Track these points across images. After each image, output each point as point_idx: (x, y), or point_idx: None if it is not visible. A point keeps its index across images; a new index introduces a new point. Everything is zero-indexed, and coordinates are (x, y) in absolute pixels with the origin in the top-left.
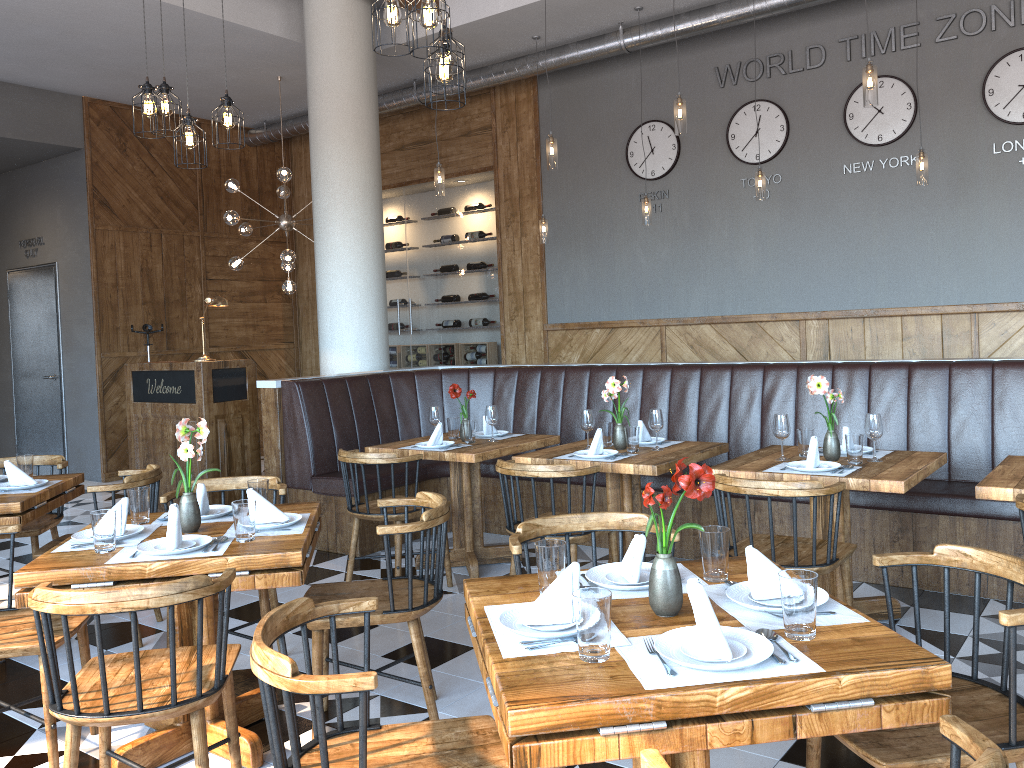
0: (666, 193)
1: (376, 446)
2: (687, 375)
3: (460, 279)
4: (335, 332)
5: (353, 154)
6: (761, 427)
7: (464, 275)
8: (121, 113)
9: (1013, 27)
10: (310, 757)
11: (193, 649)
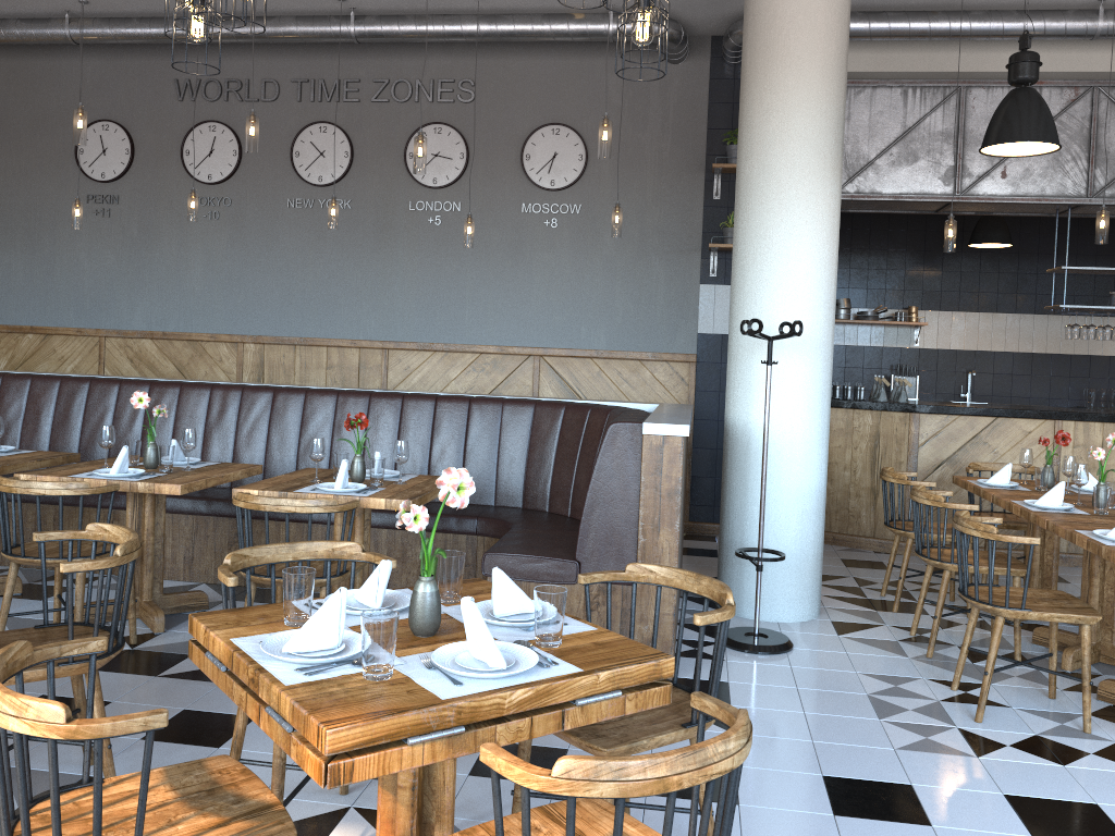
0: (116, 198)
1: None
2: (76, 387)
3: None
4: None
5: None
6: (141, 441)
7: None
8: None
9: (432, 102)
10: None
11: None
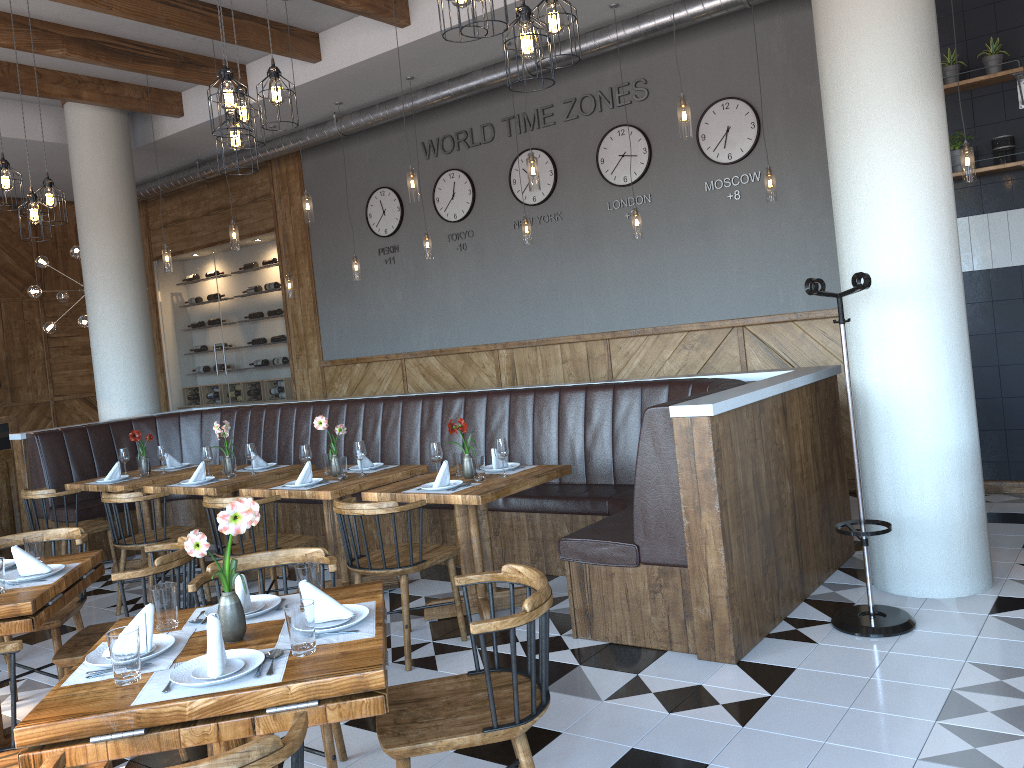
0: (397, 247)
1: (74, 482)
2: (338, 409)
3: (259, 325)
4: (105, 385)
5: (110, 238)
6: (380, 448)
7: (262, 321)
8: None
9: (613, 108)
10: None
11: None
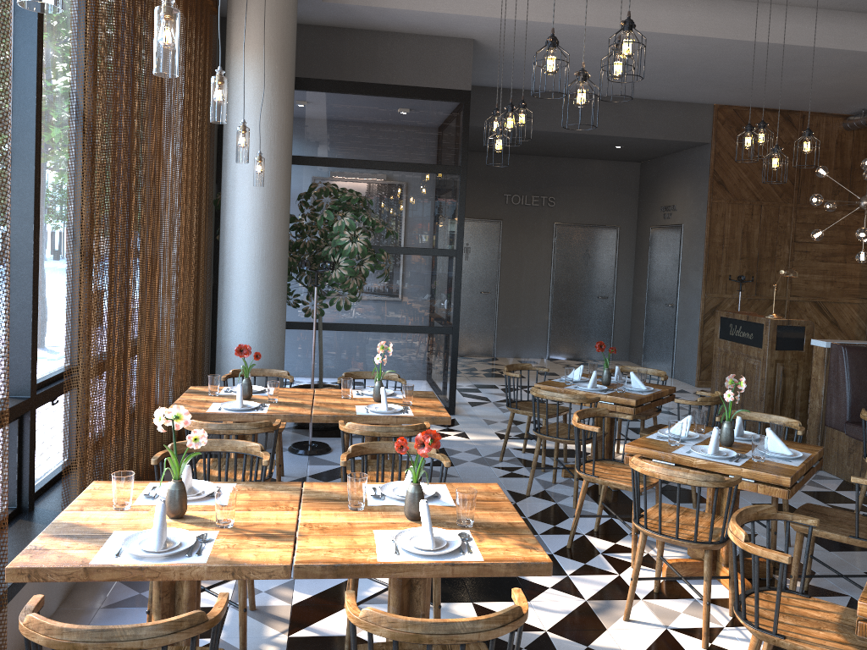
0: None
1: None
2: None
3: None
4: None
5: None
6: None
7: None
8: (741, 113)
9: None
10: (759, 594)
11: (714, 516)
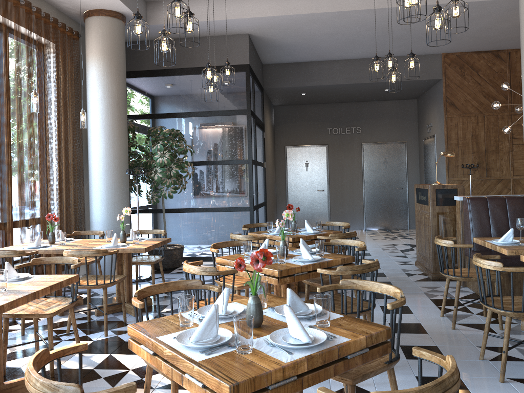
0: None
1: (479, 238)
2: None
3: None
4: None
5: None
6: None
7: None
8: (462, 57)
9: None
10: None
11: None
